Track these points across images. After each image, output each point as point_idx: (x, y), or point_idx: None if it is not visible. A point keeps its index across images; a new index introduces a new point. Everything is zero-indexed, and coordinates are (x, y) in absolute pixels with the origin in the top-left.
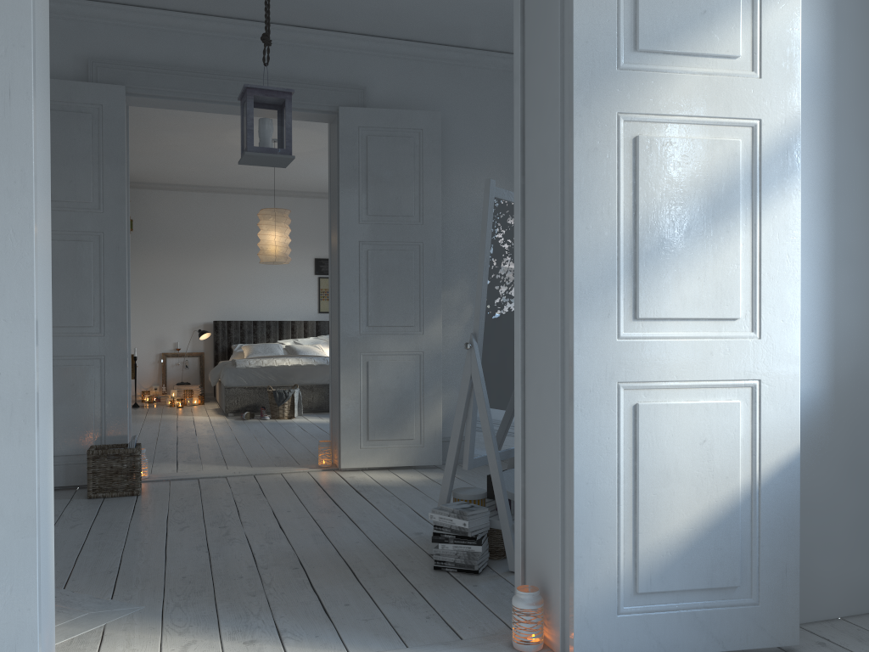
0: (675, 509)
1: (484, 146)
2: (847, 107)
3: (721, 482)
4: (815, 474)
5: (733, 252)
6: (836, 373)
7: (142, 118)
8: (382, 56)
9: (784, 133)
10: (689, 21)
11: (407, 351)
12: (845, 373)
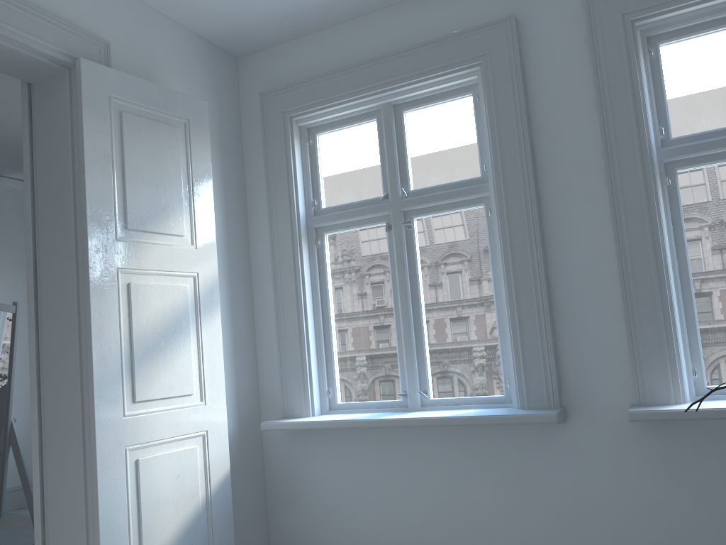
0: (164, 525)
1: None
2: (234, 261)
3: (190, 500)
4: (233, 482)
5: (188, 353)
6: (239, 418)
7: None
8: None
9: (210, 281)
10: (156, 213)
11: None
12: (244, 417)
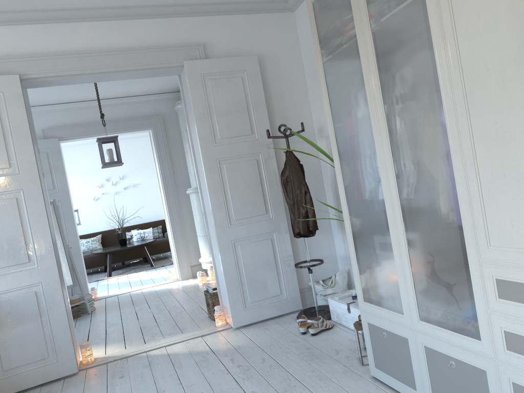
0: None
1: None
2: None
3: None
4: None
5: None
6: None
7: None
8: None
9: None
10: None
11: None
12: None
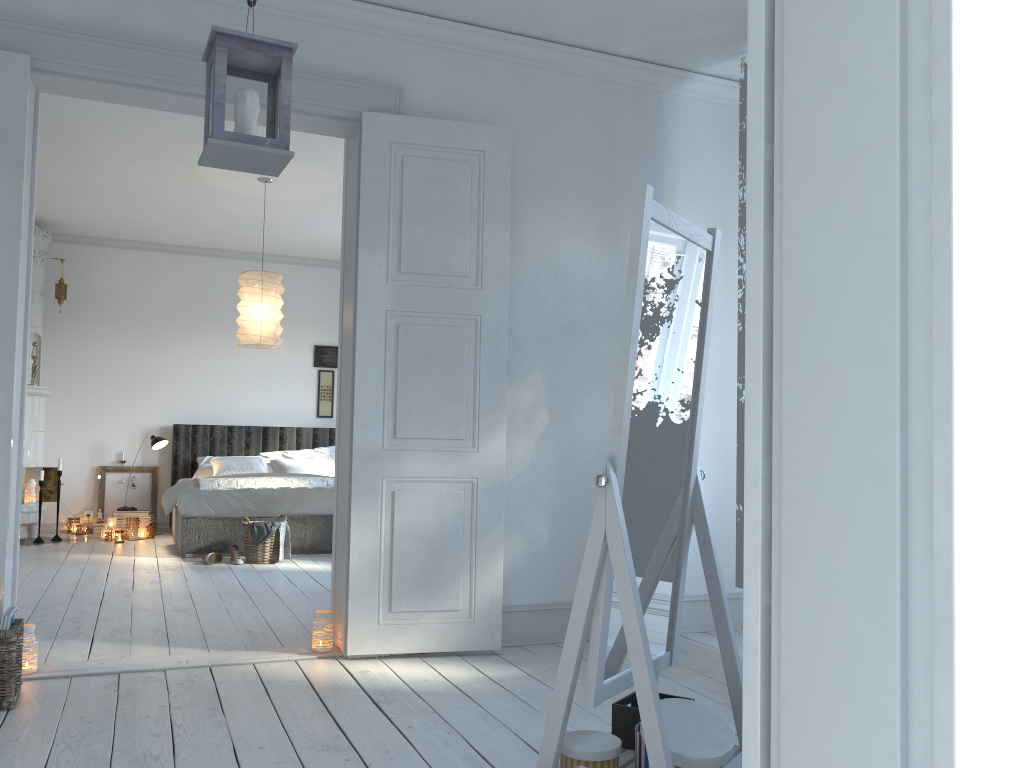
0: None
1: (570, 183)
2: None
3: None
4: None
5: None
6: None
7: (78, 136)
8: (427, 45)
9: None
10: None
11: (454, 476)
12: None
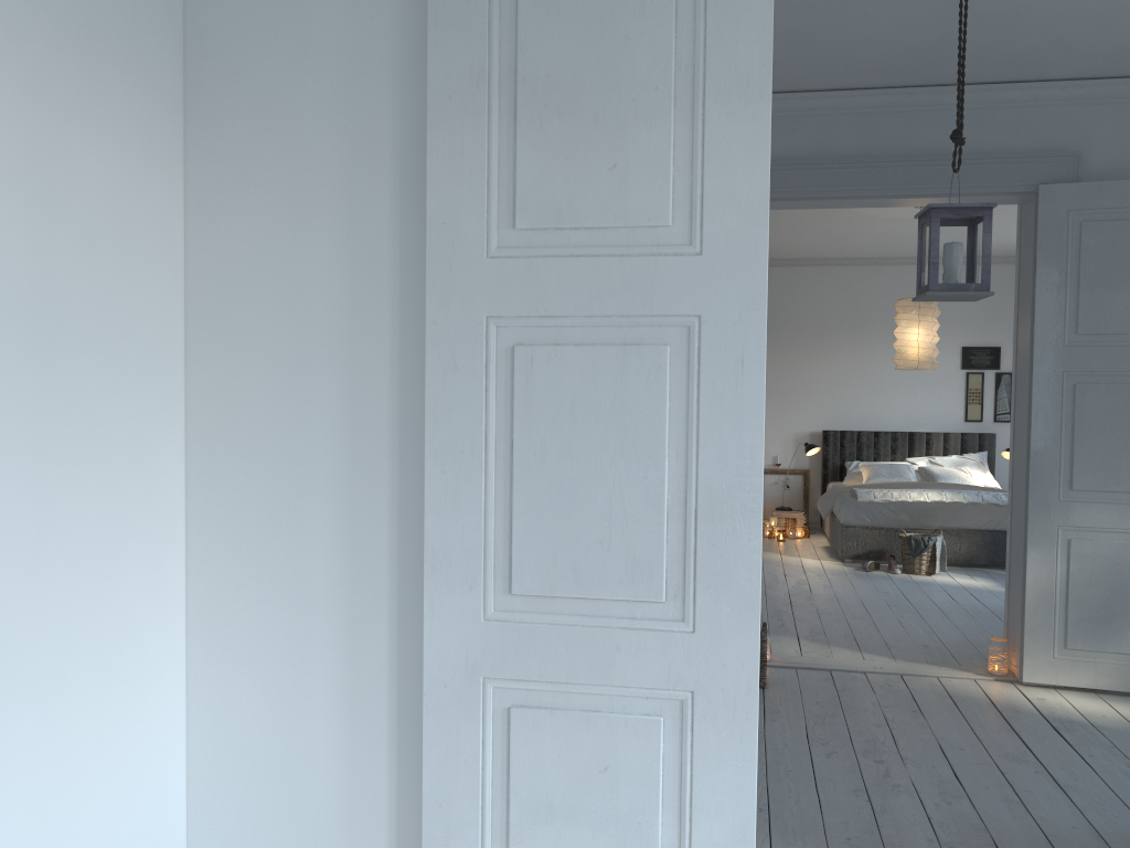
0: None
1: None
2: None
3: None
4: None
5: None
6: None
7: None
8: (1108, 103)
9: None
10: None
11: None
12: None
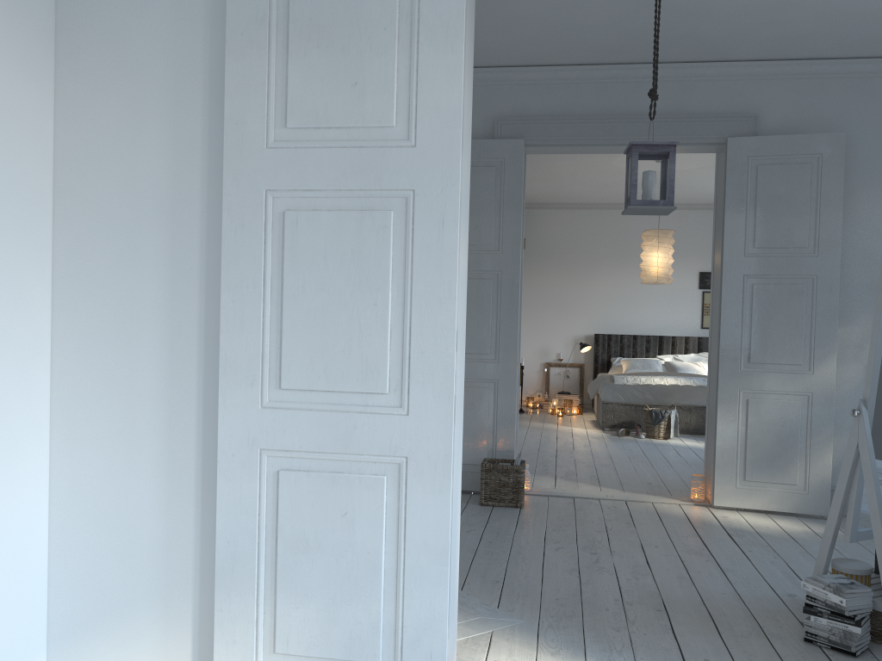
0: None
1: None
2: None
3: None
4: None
5: None
6: None
7: None
8: (778, 79)
9: None
10: None
11: (793, 391)
12: None
